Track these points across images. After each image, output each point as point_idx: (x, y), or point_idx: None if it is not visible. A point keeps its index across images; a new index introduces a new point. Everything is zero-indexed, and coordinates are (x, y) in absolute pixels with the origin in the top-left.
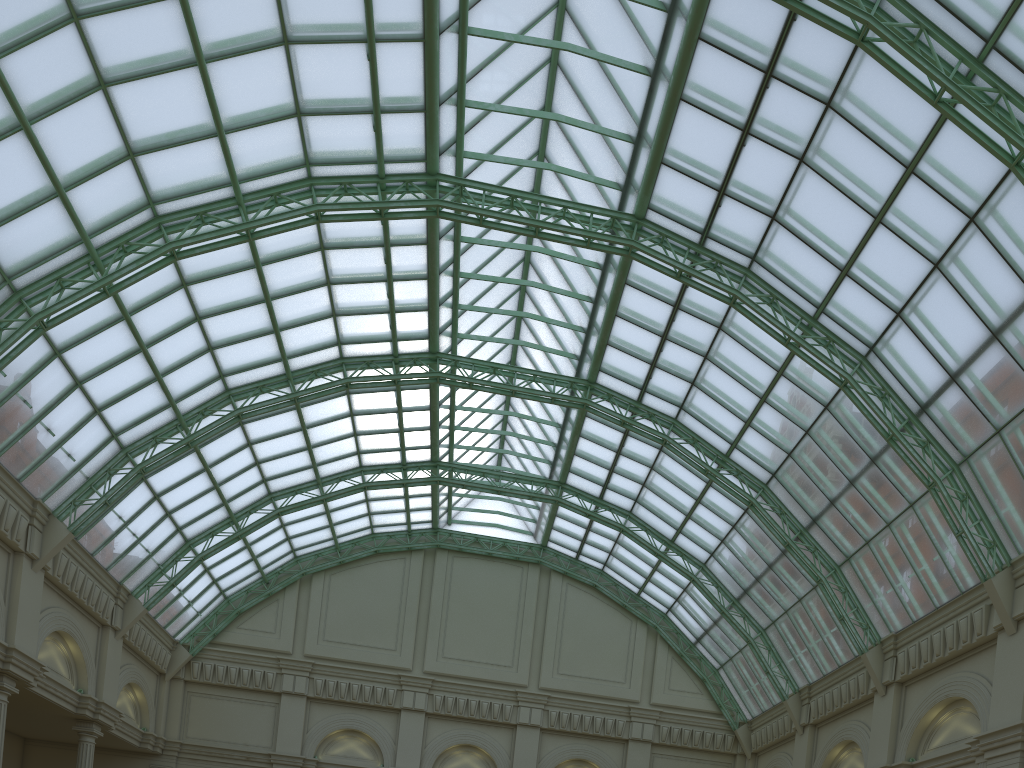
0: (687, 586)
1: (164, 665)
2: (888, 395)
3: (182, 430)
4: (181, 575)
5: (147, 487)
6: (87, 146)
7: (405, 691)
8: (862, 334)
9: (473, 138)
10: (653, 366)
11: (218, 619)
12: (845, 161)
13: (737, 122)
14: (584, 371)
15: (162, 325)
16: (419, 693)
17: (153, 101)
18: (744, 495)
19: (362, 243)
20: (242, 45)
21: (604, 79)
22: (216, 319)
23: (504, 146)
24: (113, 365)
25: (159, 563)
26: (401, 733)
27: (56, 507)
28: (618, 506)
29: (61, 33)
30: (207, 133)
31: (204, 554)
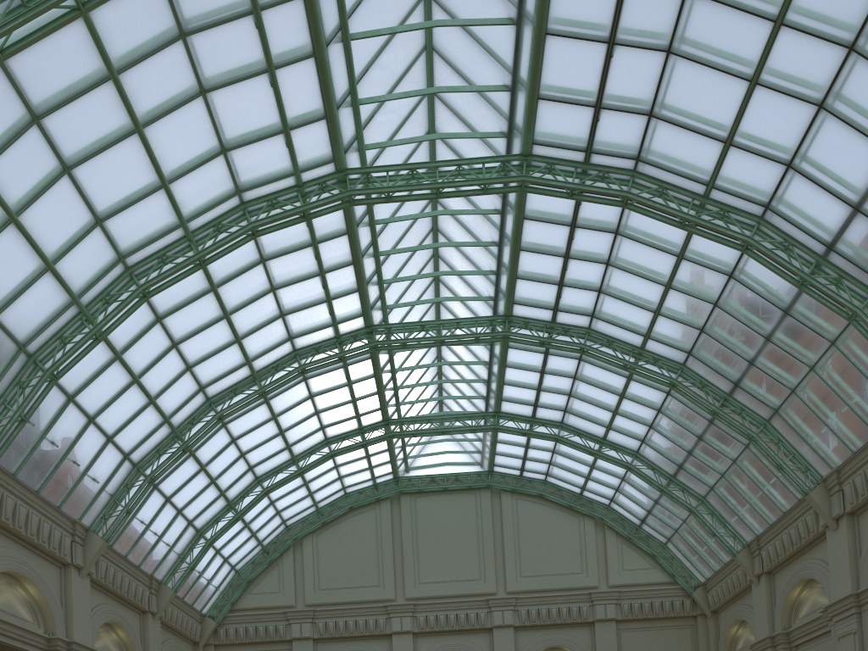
0: (624, 475)
1: (196, 635)
2: (791, 245)
3: (178, 440)
4: (197, 559)
5: (159, 493)
6: (64, 223)
7: (393, 618)
8: (755, 196)
9: (371, 132)
10: (561, 286)
11: (233, 590)
12: (712, 37)
13: (602, 37)
14: (500, 308)
15: (147, 357)
16: (405, 617)
17: (108, 172)
18: (665, 378)
19: (294, 247)
20: (169, 105)
21: (475, 44)
22: (189, 342)
23: (399, 133)
24: (115, 399)
25: (179, 553)
26: None
27: (91, 523)
28: (550, 420)
29: (27, 135)
30: (154, 187)
31: (212, 538)
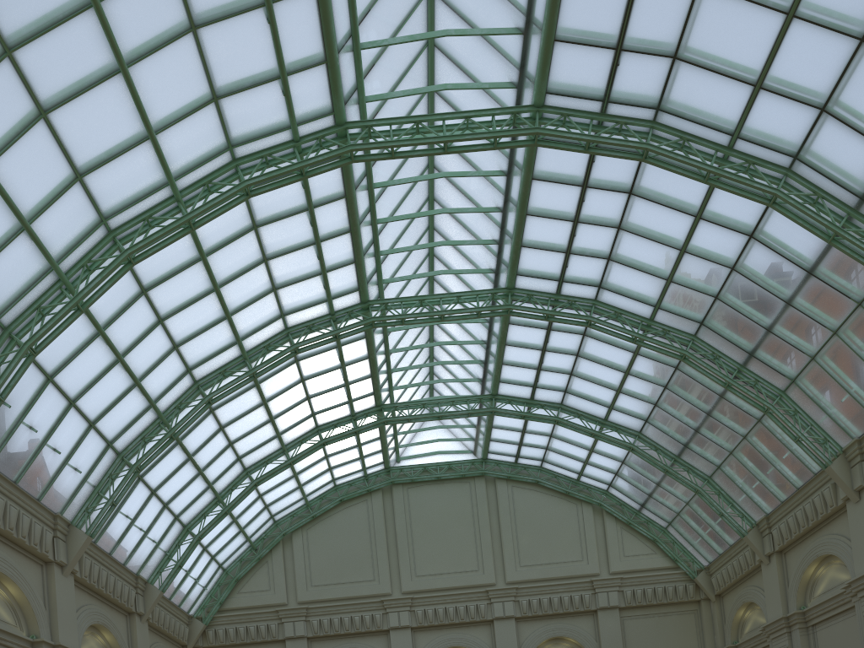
0: (625, 458)
1: (184, 638)
2: (821, 198)
3: (164, 427)
4: (185, 556)
5: (144, 485)
6: (40, 176)
7: (390, 613)
8: (784, 145)
9: (371, 82)
10: (568, 254)
11: (221, 589)
12: None
13: None
14: (502, 281)
15: (132, 333)
16: (402, 612)
17: (88, 118)
18: (676, 350)
19: (289, 212)
20: (156, 41)
21: None
22: (176, 318)
23: (398, 87)
24: (98, 379)
25: (165, 550)
26: None
27: (73, 517)
28: (549, 401)
29: None
30: (140, 138)
31: (201, 534)
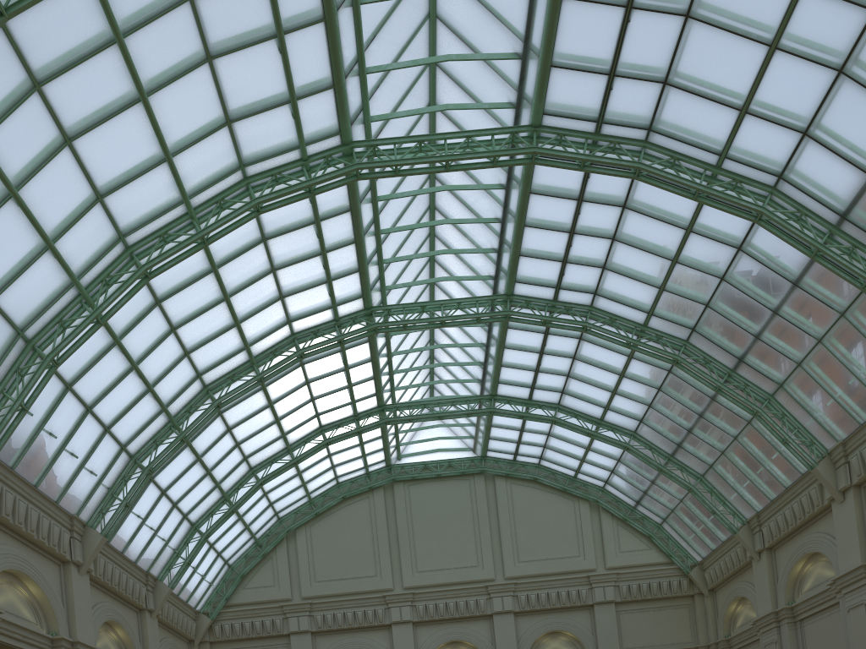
0: (621, 456)
1: (192, 633)
2: (805, 215)
3: (175, 430)
4: (193, 553)
5: (155, 486)
6: (64, 199)
7: (391, 608)
8: (769, 165)
9: (376, 103)
10: (565, 262)
11: (227, 585)
12: (733, 0)
13: (620, 0)
14: (501, 287)
15: (146, 342)
16: (404, 607)
17: (110, 144)
18: (669, 355)
19: (296, 225)
20: (174, 72)
21: (483, 11)
22: (187, 326)
23: (401, 105)
24: (113, 386)
25: (174, 548)
26: (395, 644)
27: (88, 518)
28: (547, 402)
29: (28, 103)
30: (157, 161)
31: (208, 532)
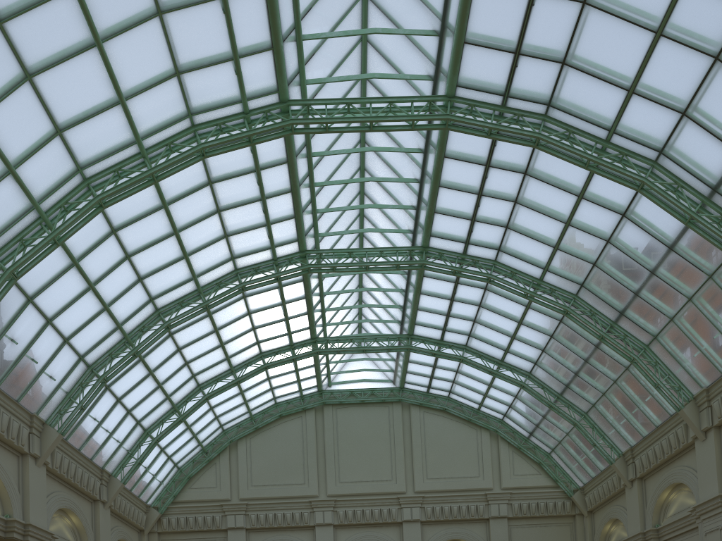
0: (517, 393)
1: (142, 523)
2: (681, 187)
3: (129, 346)
4: (144, 455)
5: (111, 393)
6: (25, 129)
7: (316, 512)
8: (651, 141)
9: (311, 68)
10: (473, 221)
11: (175, 484)
12: None
13: None
14: (418, 240)
15: (102, 266)
16: (326, 511)
17: (68, 83)
18: (560, 306)
19: (239, 172)
20: (127, 22)
21: None
22: (141, 255)
23: (335, 73)
24: (72, 303)
25: (128, 449)
26: None
27: (47, 417)
28: (456, 343)
29: None
30: (112, 103)
31: (158, 437)
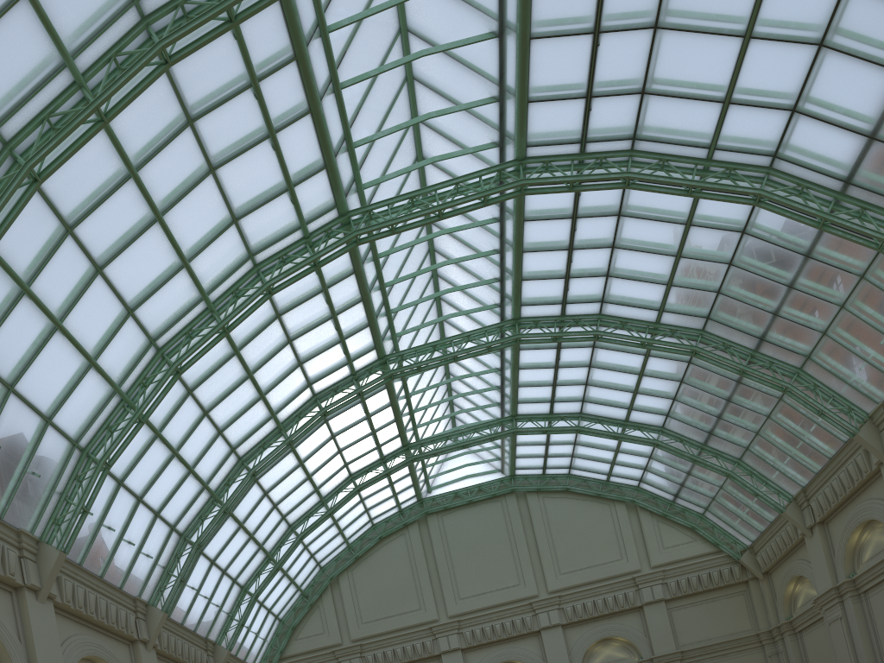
0: (651, 453)
1: None
2: (806, 188)
3: (217, 503)
4: (246, 614)
5: (205, 557)
6: (101, 320)
7: (439, 638)
8: (761, 148)
9: (366, 170)
10: (567, 278)
11: (280, 639)
12: (699, 3)
13: (586, 28)
14: (508, 313)
15: (183, 429)
16: (451, 635)
17: (135, 264)
18: (686, 347)
19: (306, 297)
20: (183, 189)
21: (457, 65)
22: (218, 407)
23: (390, 166)
24: (159, 475)
25: (228, 612)
26: None
27: (149, 598)
28: (568, 413)
29: (63, 246)
30: (176, 269)
31: (257, 592)
